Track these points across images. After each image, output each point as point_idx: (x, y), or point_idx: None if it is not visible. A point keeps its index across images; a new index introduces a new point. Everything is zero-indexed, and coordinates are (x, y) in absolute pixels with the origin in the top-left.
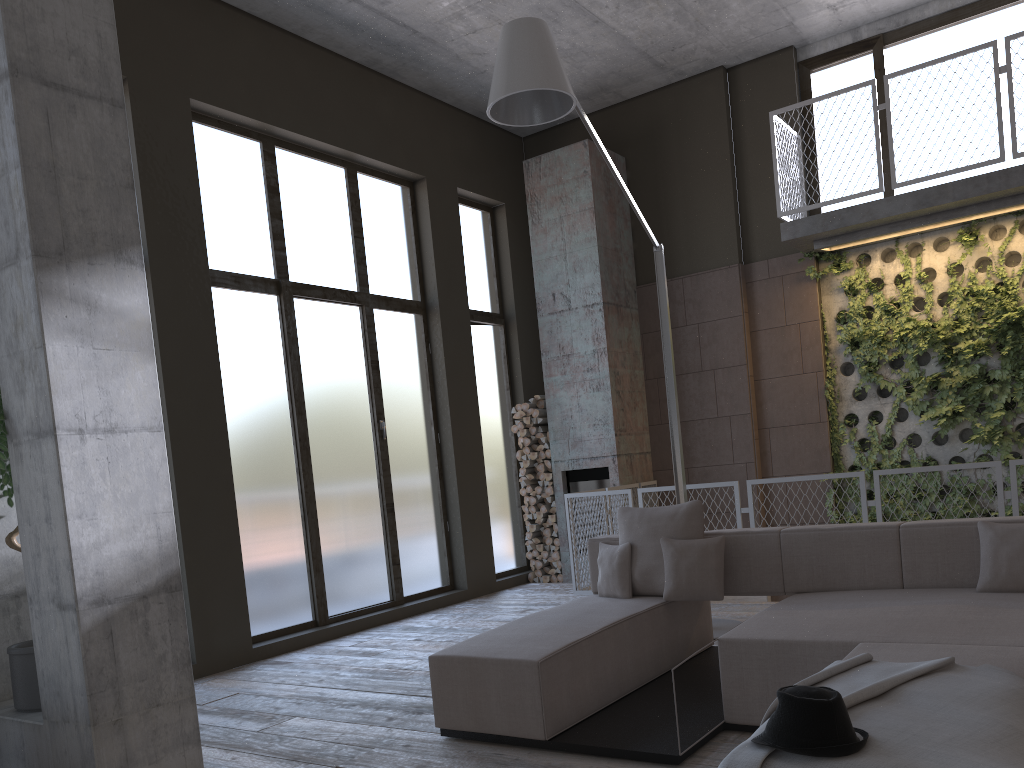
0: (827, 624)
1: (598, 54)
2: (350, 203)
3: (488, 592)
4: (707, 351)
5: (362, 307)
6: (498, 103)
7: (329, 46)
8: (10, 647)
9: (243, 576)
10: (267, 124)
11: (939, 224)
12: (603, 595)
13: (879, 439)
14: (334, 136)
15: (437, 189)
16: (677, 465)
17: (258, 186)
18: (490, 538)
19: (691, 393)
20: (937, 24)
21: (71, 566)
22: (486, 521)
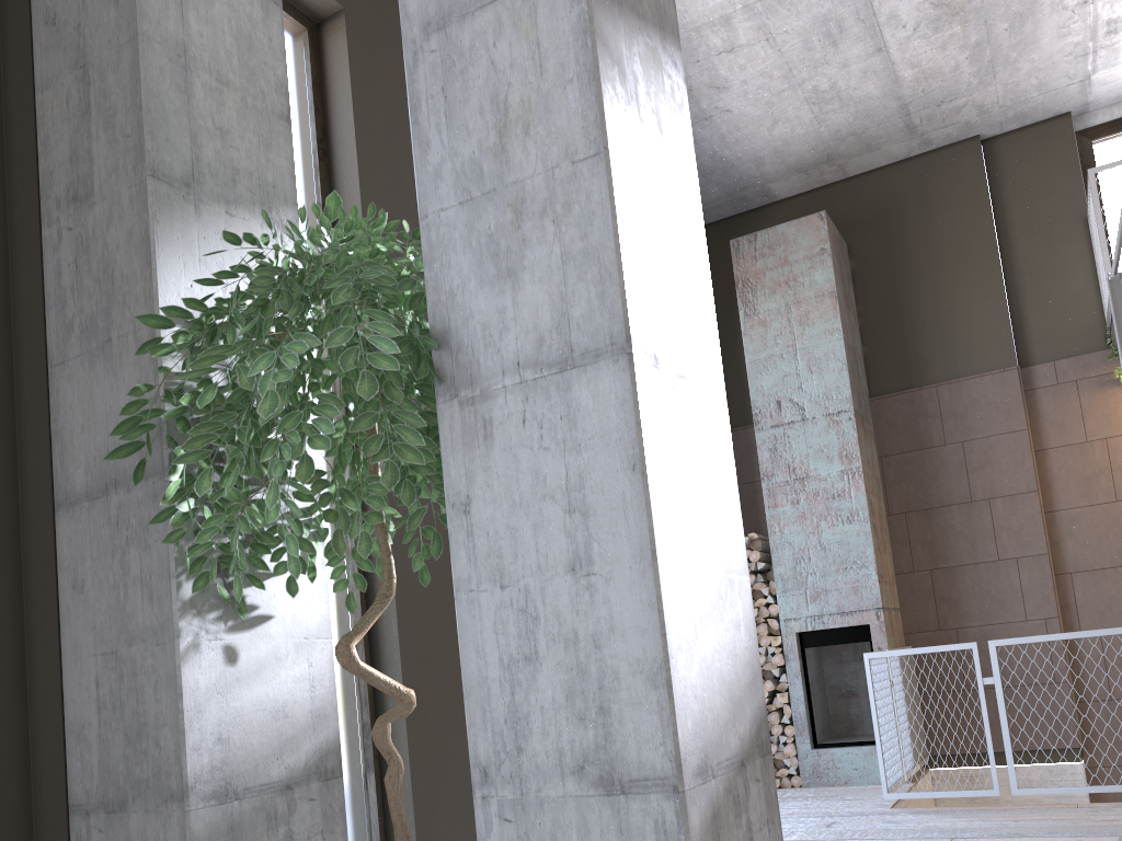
0: None
1: (853, 103)
2: None
3: None
4: (978, 476)
5: None
6: None
7: None
8: None
9: None
10: None
11: None
12: None
13: None
14: None
15: None
16: None
17: None
18: None
19: (957, 530)
20: None
21: (666, 676)
22: None
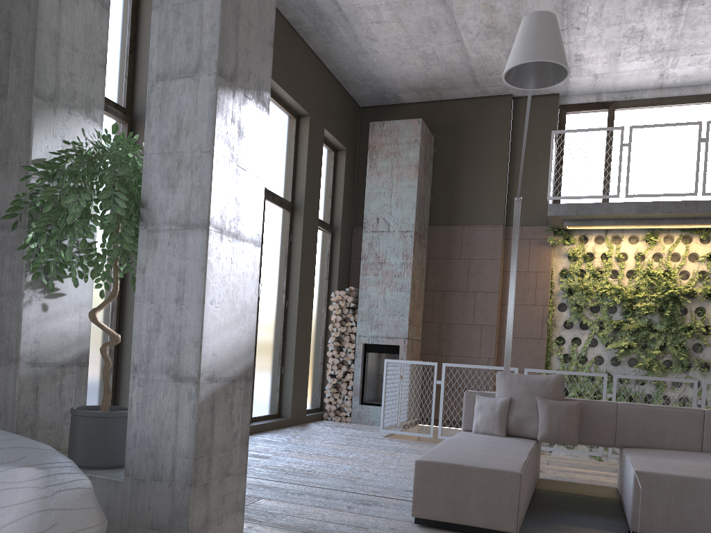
0: (701, 469)
1: (445, 63)
2: None
3: (301, 423)
4: (472, 279)
5: None
6: (521, 65)
7: None
8: (77, 409)
9: None
10: None
11: (639, 226)
12: (479, 432)
13: (576, 356)
14: None
15: (314, 125)
16: (507, 349)
17: None
18: (307, 383)
19: (457, 305)
20: (649, 104)
21: (200, 344)
22: (307, 370)
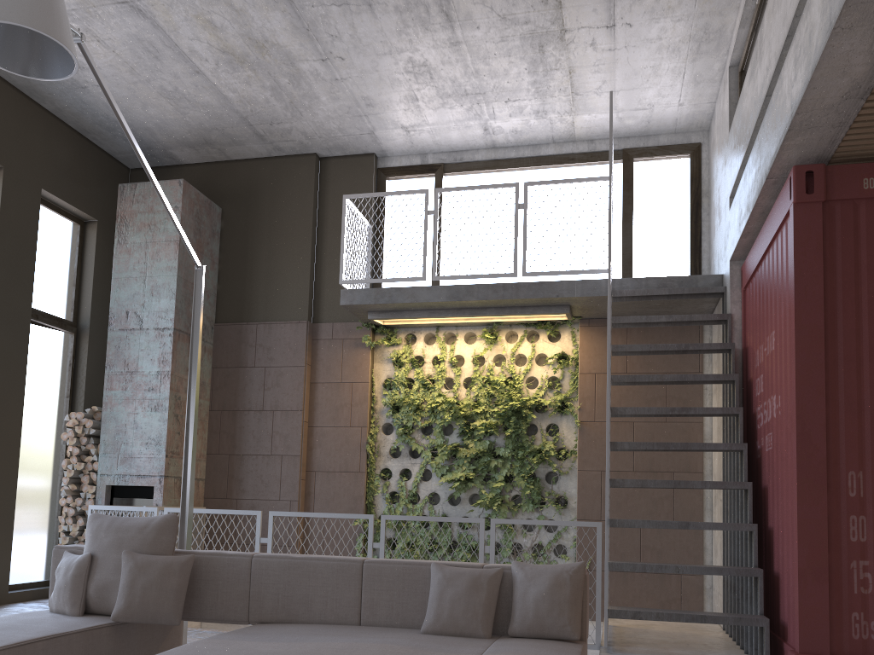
0: None
1: (201, 106)
2: None
3: None
4: (270, 393)
5: None
6: None
7: None
8: None
9: None
10: None
11: (469, 320)
12: (54, 611)
13: (407, 494)
14: None
15: (16, 182)
16: (187, 483)
17: None
18: (10, 545)
19: (250, 429)
20: (483, 167)
21: None
22: (8, 526)
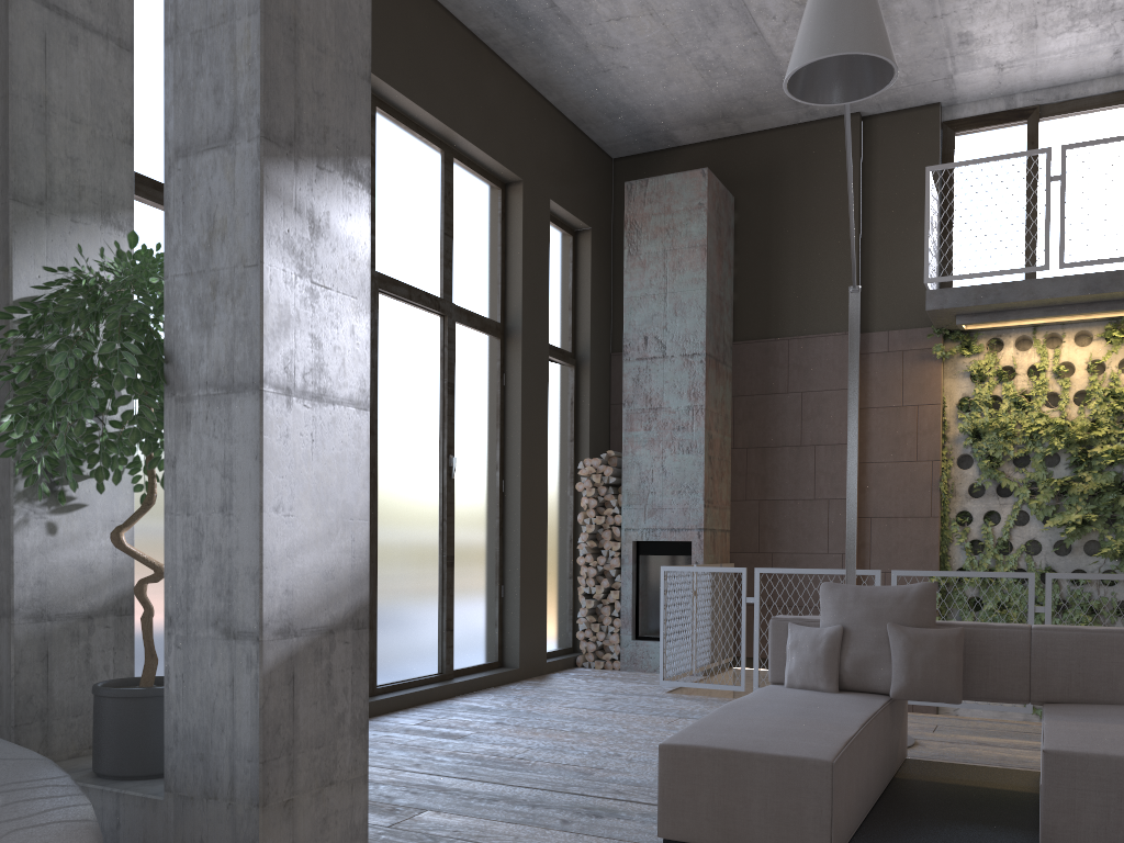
0: None
1: (738, 73)
2: (443, 193)
3: (538, 674)
4: (809, 424)
5: (444, 318)
6: (810, 65)
7: (447, 4)
8: (100, 686)
9: None
10: (377, 78)
11: (1091, 315)
12: (795, 686)
13: (994, 542)
14: (441, 110)
15: (532, 196)
16: (849, 542)
17: None
18: (545, 610)
19: (785, 469)
20: (1100, 104)
21: (260, 577)
22: (543, 590)
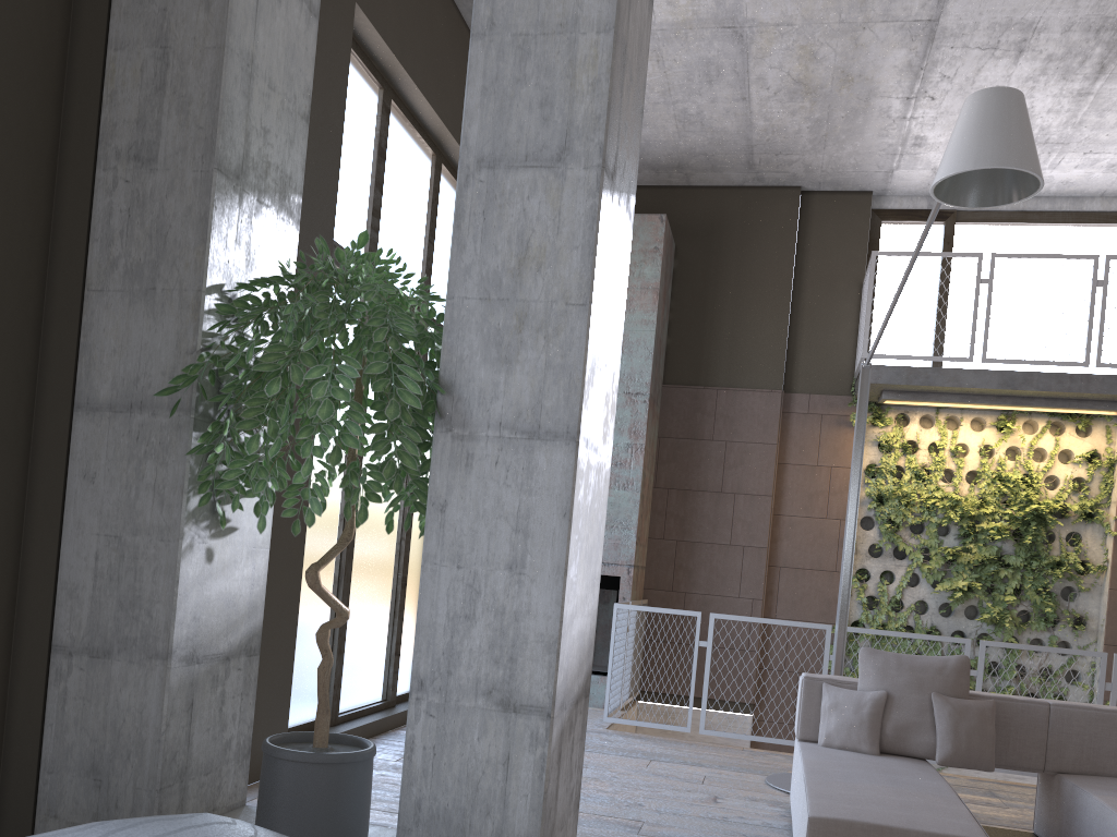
0: None
1: (711, 131)
2: (432, 199)
3: None
4: (731, 472)
5: None
6: (973, 171)
7: (462, 6)
8: (282, 748)
9: (294, 650)
10: (404, 71)
11: (992, 406)
12: (832, 746)
13: (887, 600)
14: (447, 114)
15: None
16: (842, 603)
17: (369, 142)
18: None
19: (705, 513)
20: (1007, 219)
21: (557, 647)
22: None
